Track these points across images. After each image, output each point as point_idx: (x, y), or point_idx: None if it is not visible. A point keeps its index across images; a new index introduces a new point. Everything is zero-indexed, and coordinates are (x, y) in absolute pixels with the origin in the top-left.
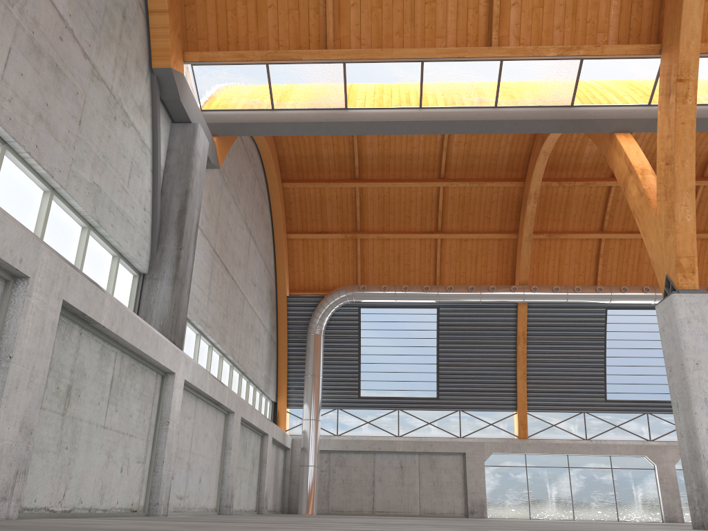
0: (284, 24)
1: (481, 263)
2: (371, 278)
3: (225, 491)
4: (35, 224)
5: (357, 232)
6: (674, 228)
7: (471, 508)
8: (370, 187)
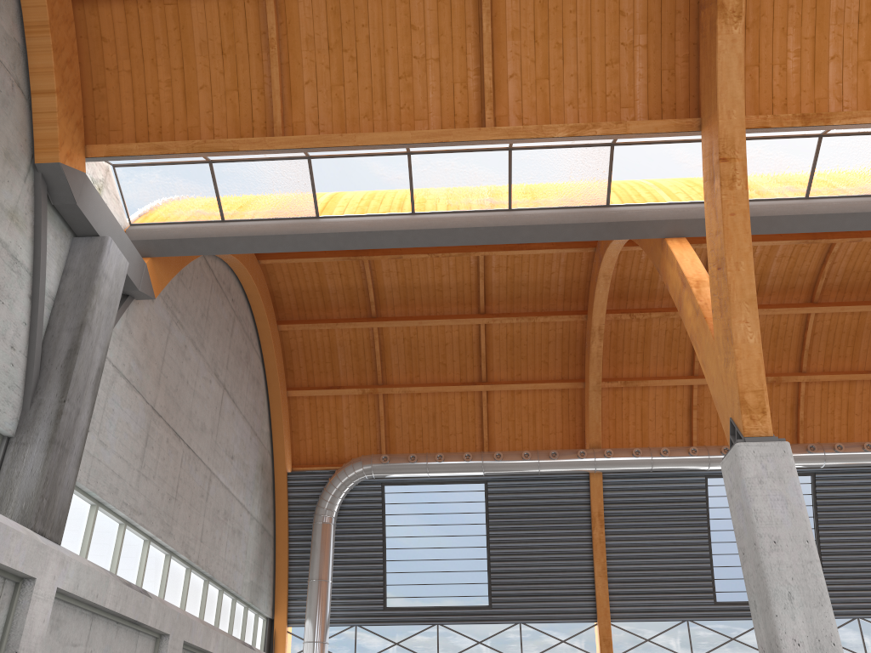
0: (220, 109)
1: (541, 422)
2: (400, 445)
3: None
4: None
5: (378, 386)
6: (733, 353)
7: None
8: (392, 328)
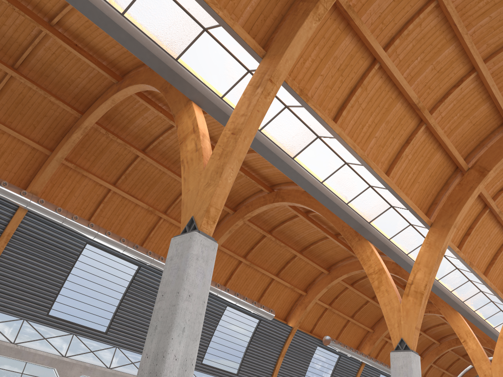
0: None
1: (5, 160)
2: None
3: None
4: None
5: None
6: (218, 182)
7: None
8: None
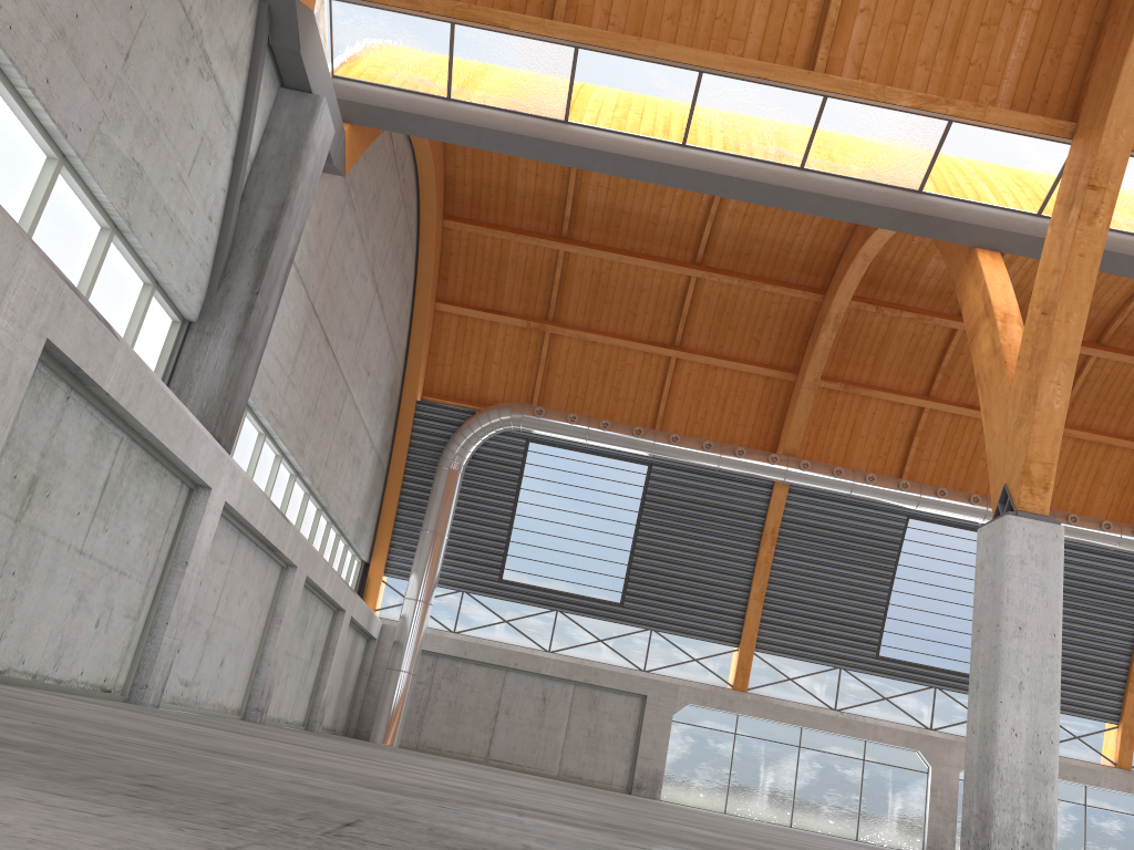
0: None
1: (731, 409)
2: (556, 398)
3: (259, 686)
4: (24, 207)
5: (548, 322)
6: (1032, 415)
7: (639, 781)
8: (581, 255)
